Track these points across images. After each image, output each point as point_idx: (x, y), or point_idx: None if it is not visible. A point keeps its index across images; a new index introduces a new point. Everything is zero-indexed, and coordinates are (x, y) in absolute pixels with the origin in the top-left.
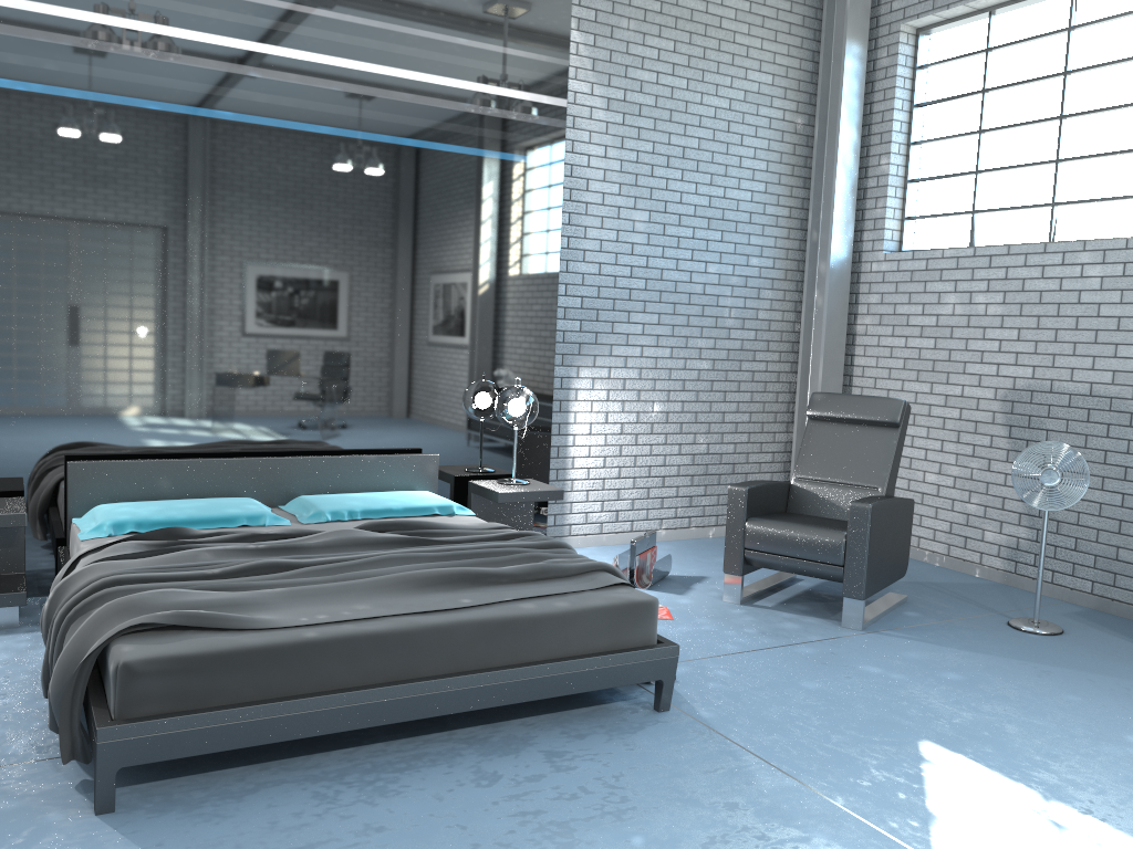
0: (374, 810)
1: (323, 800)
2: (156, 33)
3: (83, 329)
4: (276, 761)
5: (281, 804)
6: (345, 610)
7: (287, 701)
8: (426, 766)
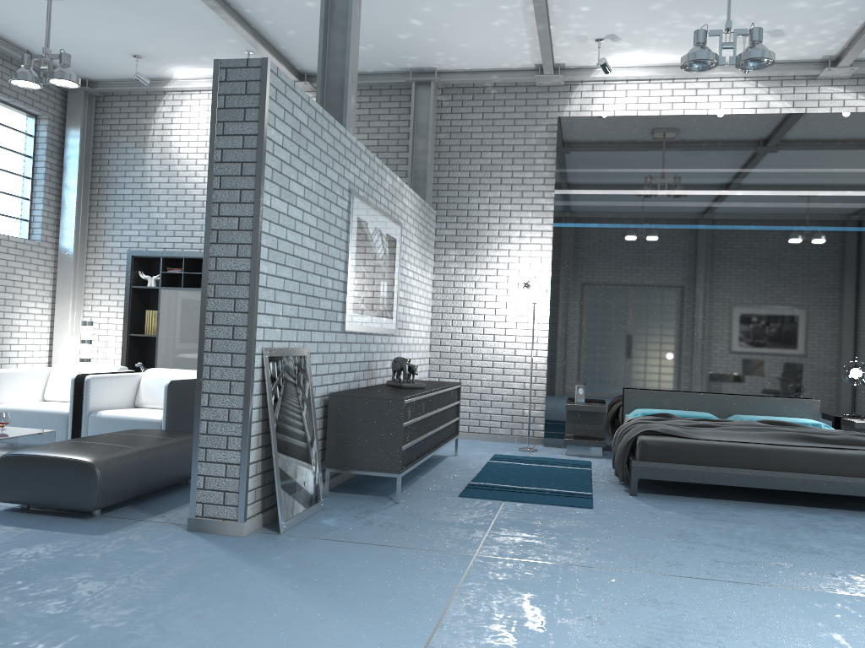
0: (738, 512)
1: (717, 507)
2: (669, 194)
3: (633, 329)
4: (701, 498)
5: (700, 505)
6: (735, 439)
7: (704, 466)
8: (768, 509)
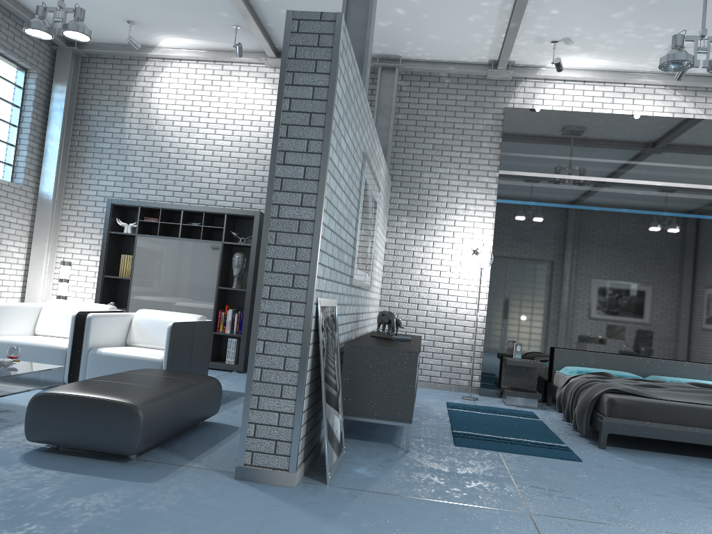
0: (706, 469)
1: (683, 463)
2: (599, 181)
3: (562, 296)
4: (660, 452)
5: (666, 460)
6: (690, 400)
7: (669, 424)
8: None
